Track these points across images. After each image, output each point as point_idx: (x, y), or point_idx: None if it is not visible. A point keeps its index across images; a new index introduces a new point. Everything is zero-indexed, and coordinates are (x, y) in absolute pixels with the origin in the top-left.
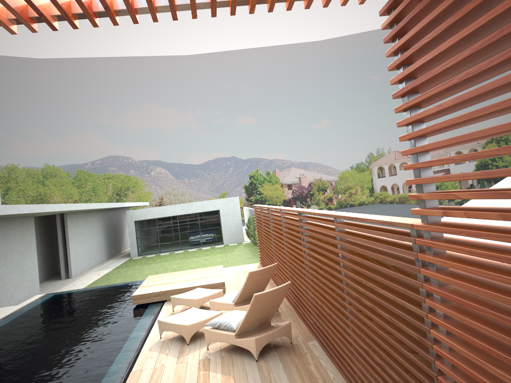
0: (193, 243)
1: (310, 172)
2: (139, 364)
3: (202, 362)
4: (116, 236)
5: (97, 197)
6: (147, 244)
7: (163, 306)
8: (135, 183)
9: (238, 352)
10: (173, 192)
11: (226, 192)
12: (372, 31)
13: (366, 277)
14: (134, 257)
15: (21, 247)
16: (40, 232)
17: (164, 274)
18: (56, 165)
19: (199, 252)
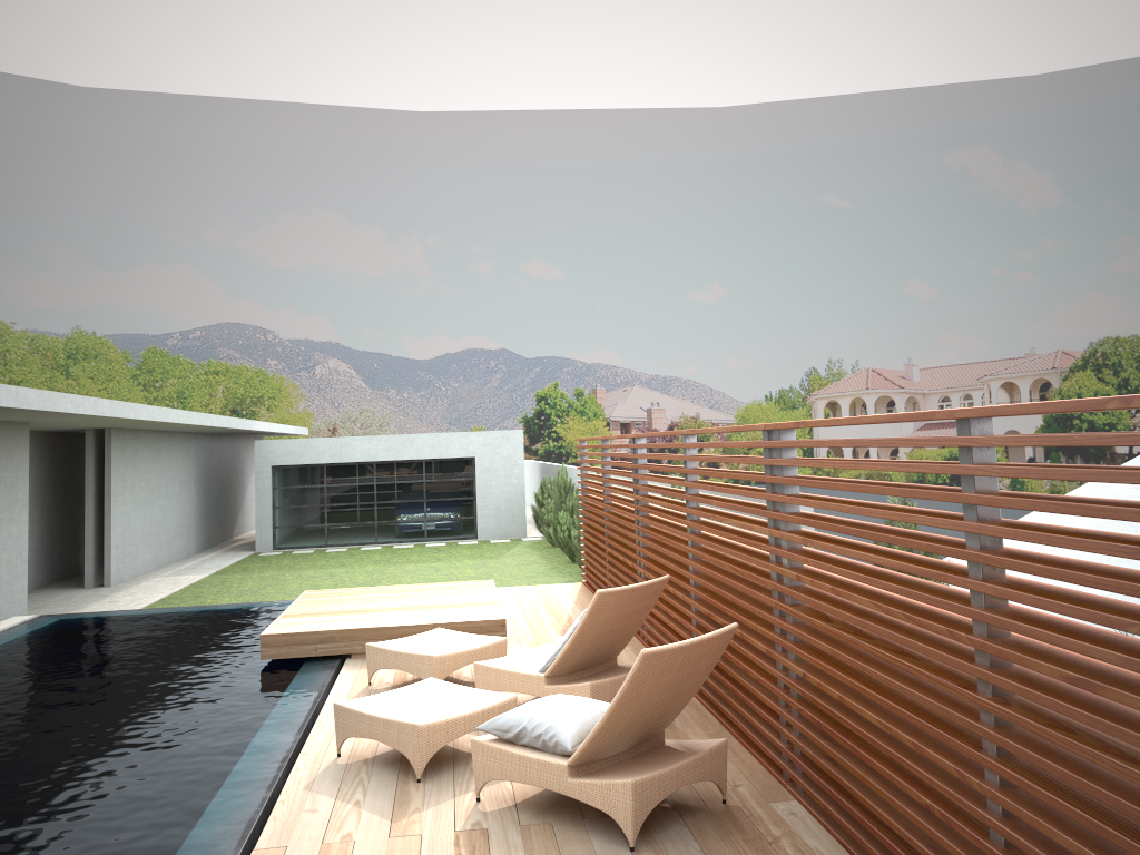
0: (406, 530)
1: (674, 401)
2: (277, 830)
3: (467, 839)
4: (224, 500)
5: None
6: (297, 523)
7: (342, 669)
8: (278, 390)
9: (571, 818)
10: (362, 417)
11: (482, 429)
12: (839, 96)
13: (1126, 613)
14: (264, 551)
15: None
16: (44, 469)
17: (345, 589)
18: (99, 333)
19: (421, 552)
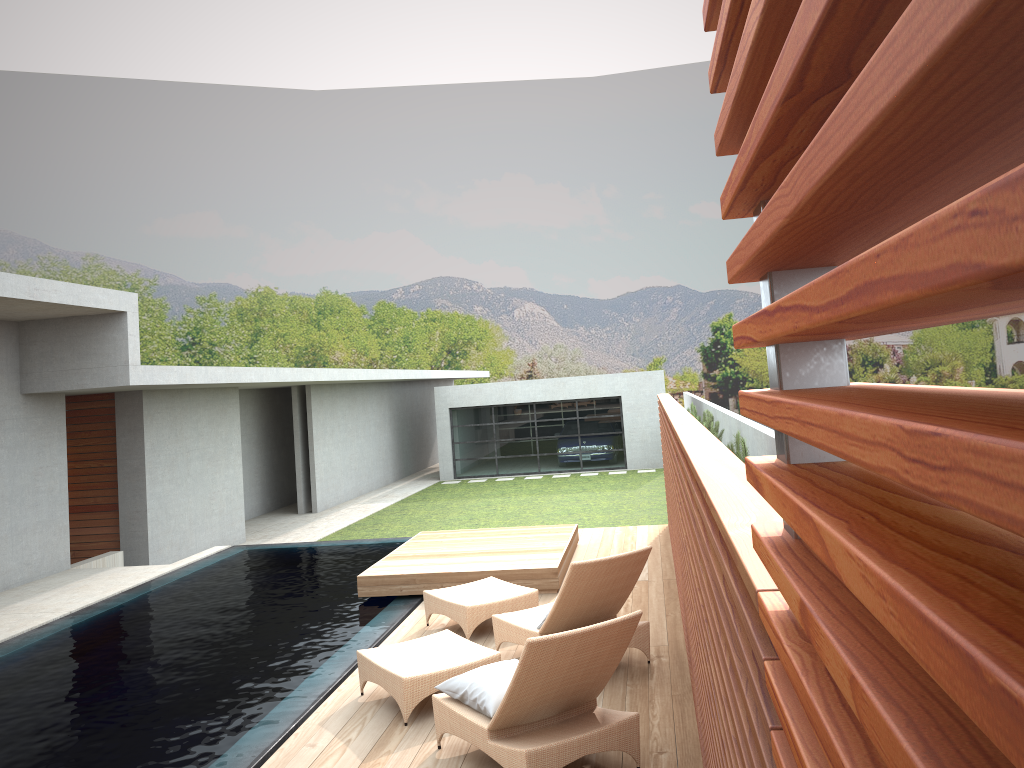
0: (564, 461)
1: None
2: (277, 761)
3: None
4: (417, 435)
5: (411, 356)
6: (472, 456)
7: (416, 608)
8: (484, 332)
9: None
10: (556, 352)
11: (663, 359)
12: None
13: None
14: (446, 479)
15: (209, 448)
16: (265, 418)
17: (452, 531)
18: (340, 292)
19: (572, 482)
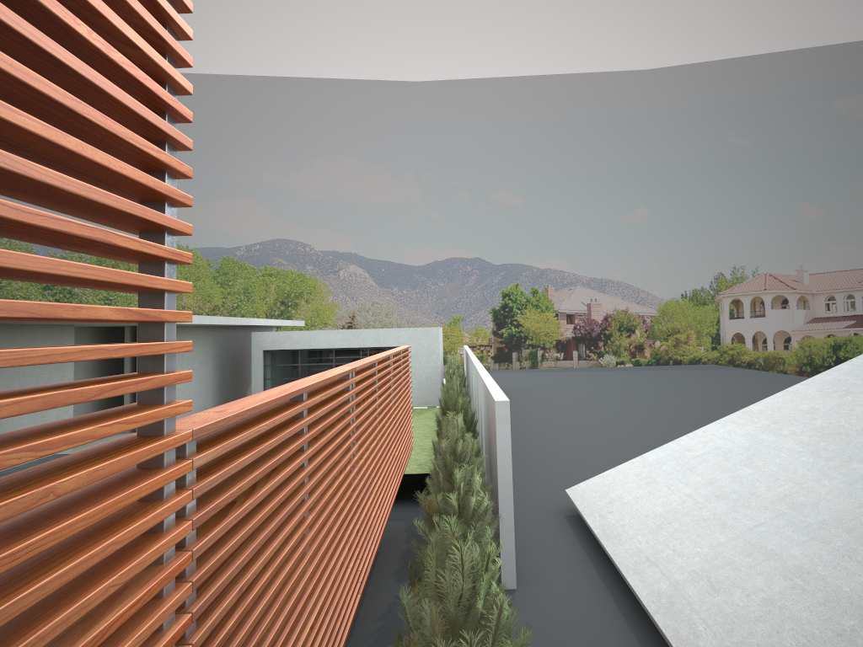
0: None
1: (609, 297)
2: None
3: None
4: (238, 372)
5: (249, 304)
6: None
7: None
8: (313, 288)
9: None
10: (373, 308)
11: (461, 317)
12: (743, 57)
13: None
14: None
15: (44, 374)
16: None
17: None
18: (191, 247)
19: None
